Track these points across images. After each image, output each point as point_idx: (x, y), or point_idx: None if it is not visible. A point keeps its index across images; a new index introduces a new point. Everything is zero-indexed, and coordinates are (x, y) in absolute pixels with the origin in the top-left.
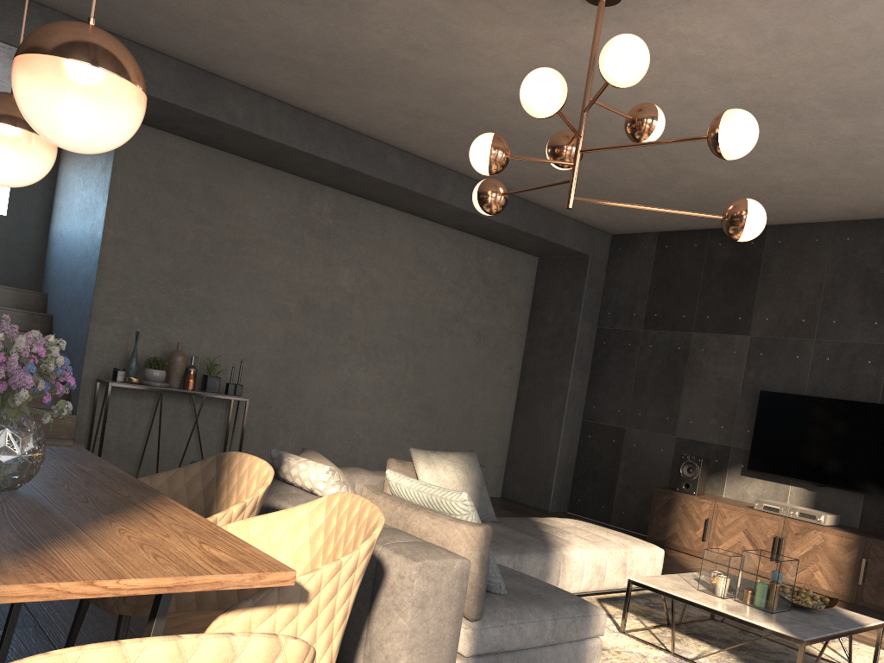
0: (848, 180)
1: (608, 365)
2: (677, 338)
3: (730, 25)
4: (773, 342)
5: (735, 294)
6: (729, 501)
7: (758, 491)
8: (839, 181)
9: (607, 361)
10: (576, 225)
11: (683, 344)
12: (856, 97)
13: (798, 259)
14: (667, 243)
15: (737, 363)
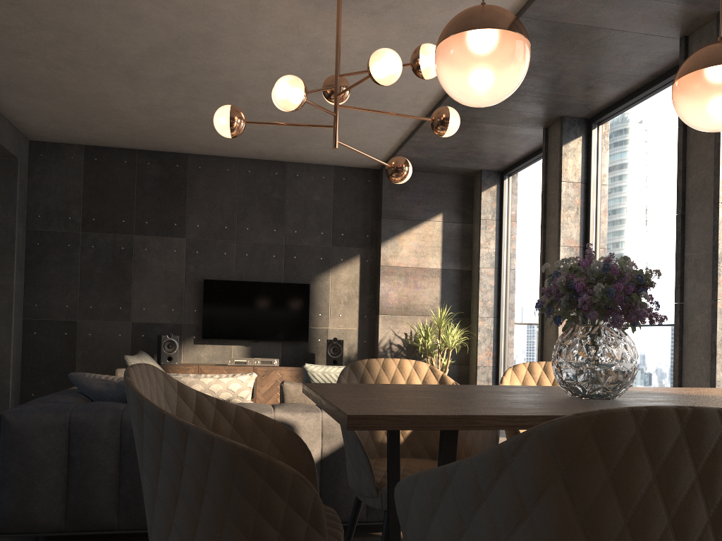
0: (286, 135)
1: (47, 265)
2: (120, 240)
3: (370, 35)
4: (205, 243)
5: (169, 205)
6: (198, 364)
7: (209, 353)
8: (281, 135)
9: (45, 261)
10: (11, 128)
11: (126, 244)
12: (364, 93)
13: (216, 182)
14: (96, 156)
15: (178, 259)
